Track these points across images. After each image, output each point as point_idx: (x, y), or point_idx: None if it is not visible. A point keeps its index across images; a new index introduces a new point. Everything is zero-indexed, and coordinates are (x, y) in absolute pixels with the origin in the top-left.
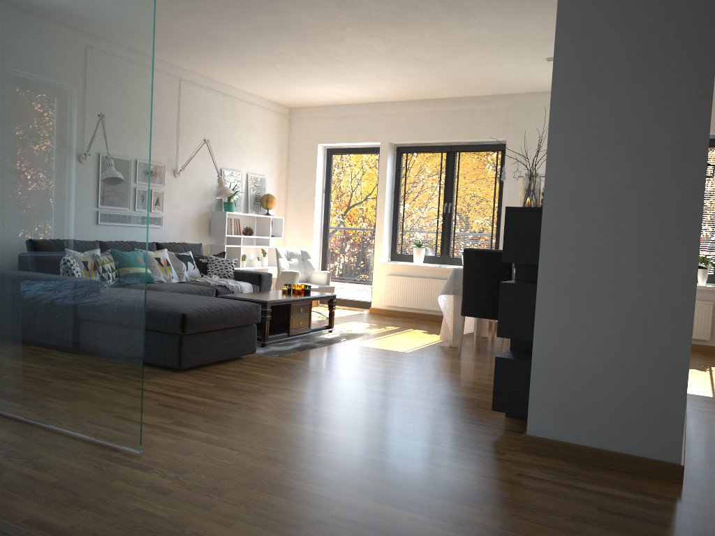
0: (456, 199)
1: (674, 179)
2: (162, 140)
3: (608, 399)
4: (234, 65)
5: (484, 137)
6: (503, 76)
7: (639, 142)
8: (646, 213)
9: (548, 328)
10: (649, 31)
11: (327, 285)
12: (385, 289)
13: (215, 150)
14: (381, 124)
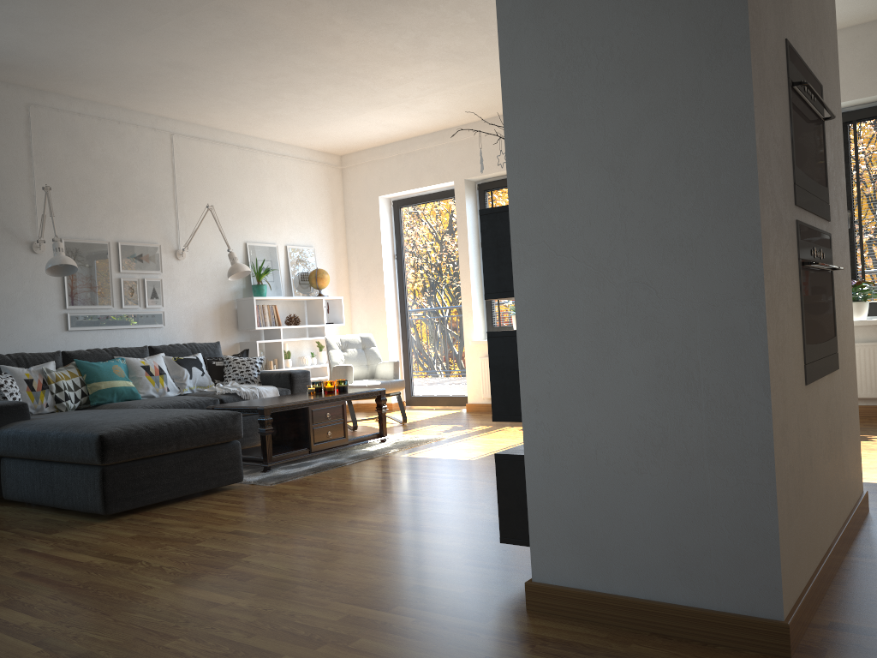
0: None
1: (702, 103)
2: (153, 214)
3: (648, 510)
4: (232, 103)
5: None
6: None
7: (636, 52)
8: (665, 173)
9: (541, 396)
10: None
11: (395, 378)
12: (481, 377)
13: (234, 219)
14: (452, 157)
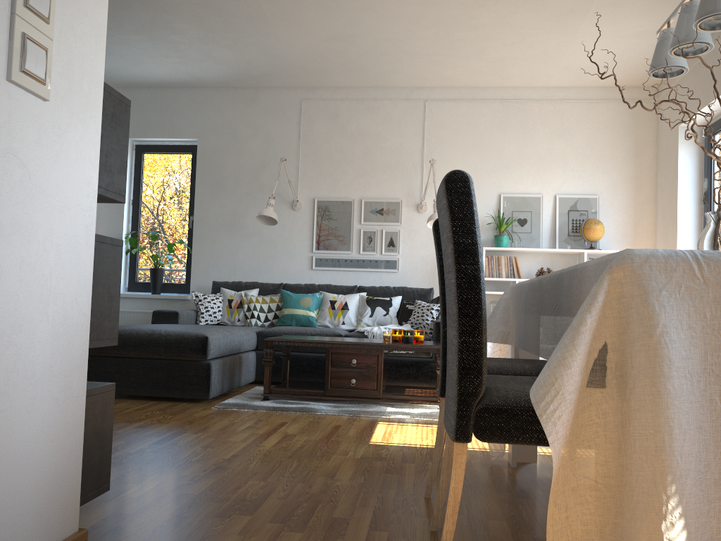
0: None
1: None
2: (398, 173)
3: None
4: (439, 59)
5: None
6: None
7: None
8: None
9: None
10: None
11: None
12: None
13: (488, 172)
14: None
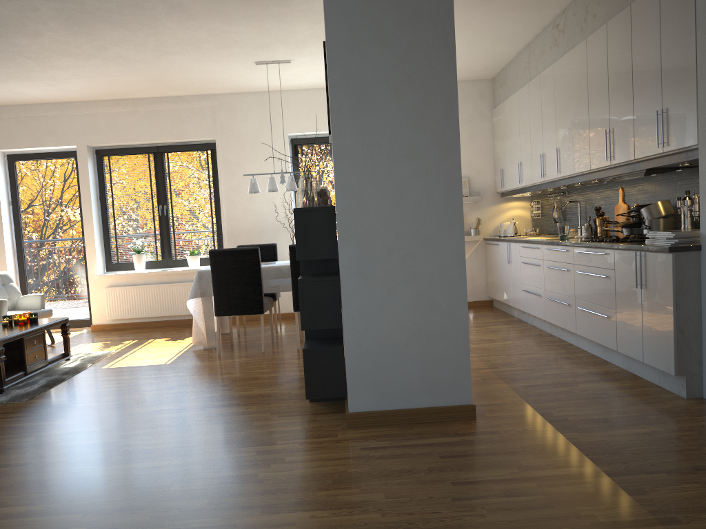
0: (172, 200)
1: (439, 174)
2: None
3: (412, 365)
4: None
5: (193, 136)
6: (210, 77)
7: (408, 145)
8: (422, 204)
9: (355, 314)
10: (405, 51)
11: (42, 308)
12: (107, 303)
13: None
14: (75, 126)
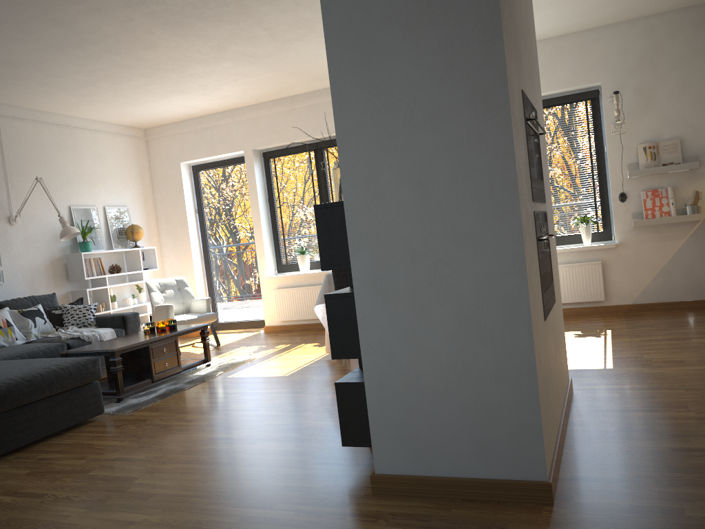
0: (333, 197)
1: (479, 142)
2: None
3: (456, 417)
4: (54, 91)
5: None
6: None
7: (433, 104)
8: (457, 188)
9: (375, 343)
10: None
11: (208, 312)
12: (275, 305)
13: (58, 187)
14: (241, 131)
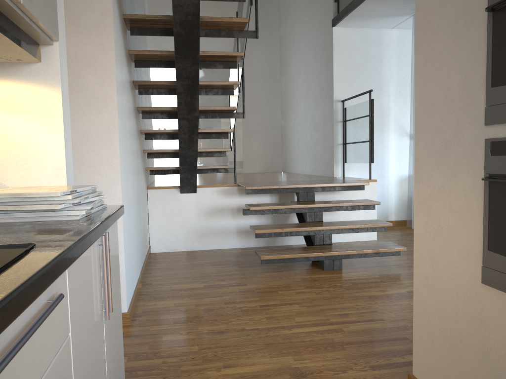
0: None
1: None
2: None
3: None
4: None
5: None
6: None
7: None
8: None
9: None
10: None
11: None
12: None
13: None
14: None
